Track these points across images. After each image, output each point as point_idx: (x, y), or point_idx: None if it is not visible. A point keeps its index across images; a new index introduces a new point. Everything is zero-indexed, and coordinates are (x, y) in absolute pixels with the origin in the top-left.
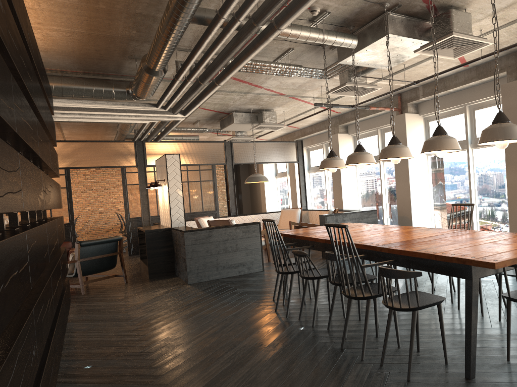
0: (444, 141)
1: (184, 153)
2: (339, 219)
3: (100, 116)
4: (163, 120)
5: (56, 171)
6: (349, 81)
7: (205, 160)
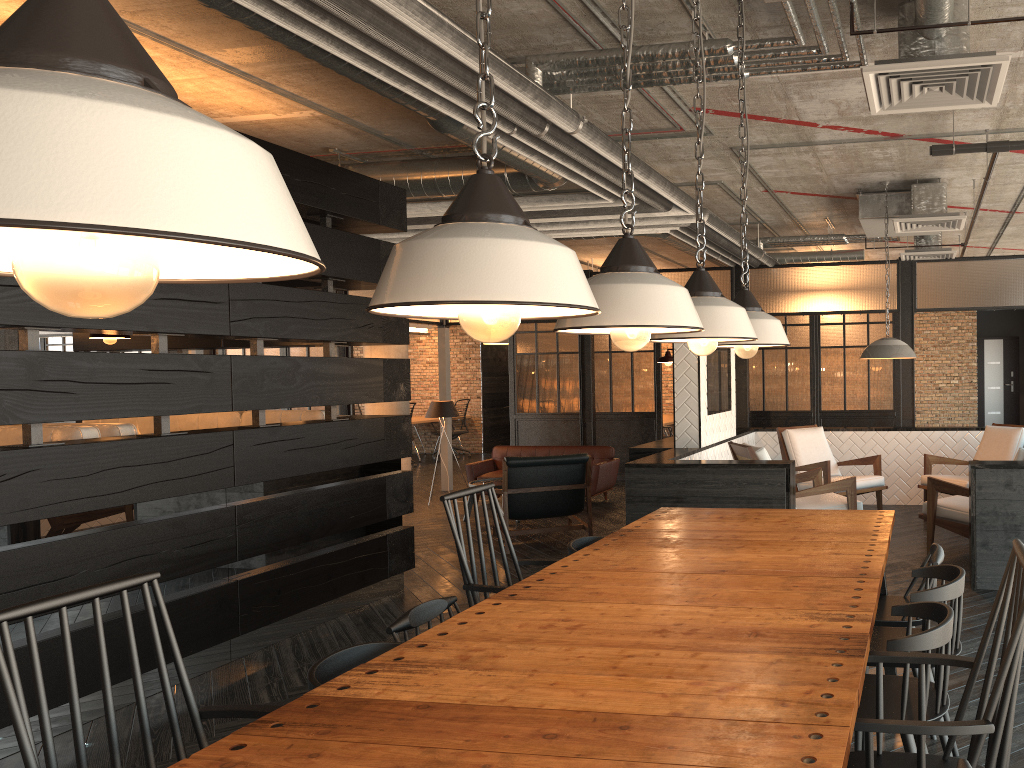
0: (394, 260)
1: (815, 289)
2: (1016, 482)
3: (566, 226)
4: (676, 225)
5: (347, 336)
6: (899, 58)
7: (855, 304)
